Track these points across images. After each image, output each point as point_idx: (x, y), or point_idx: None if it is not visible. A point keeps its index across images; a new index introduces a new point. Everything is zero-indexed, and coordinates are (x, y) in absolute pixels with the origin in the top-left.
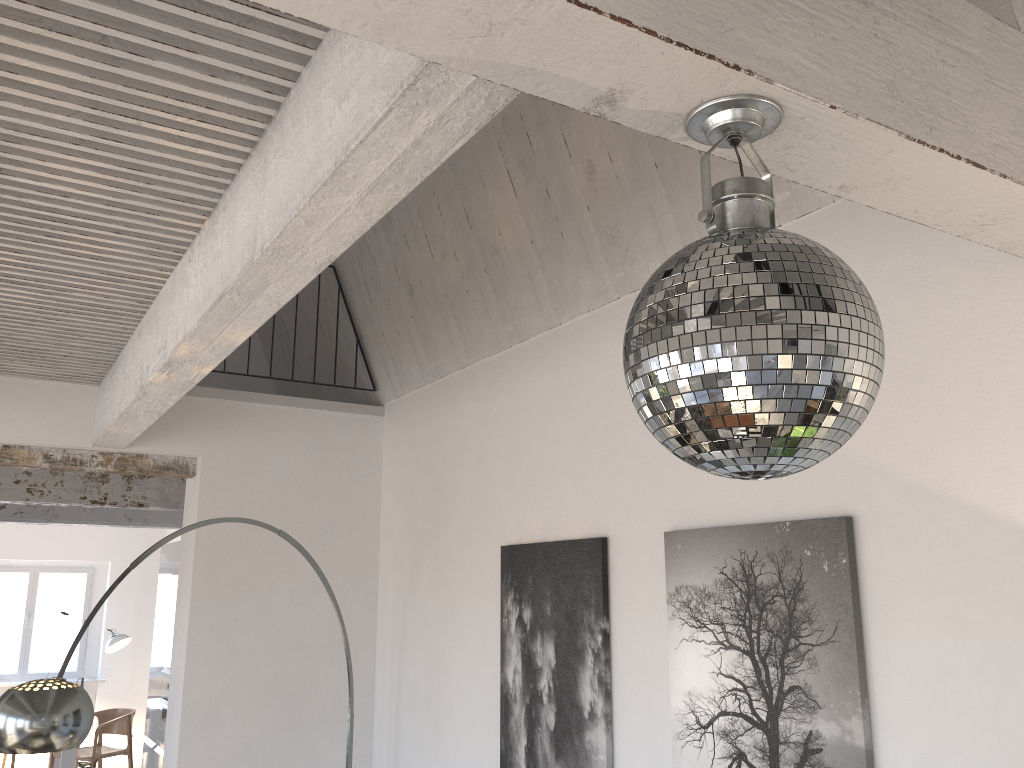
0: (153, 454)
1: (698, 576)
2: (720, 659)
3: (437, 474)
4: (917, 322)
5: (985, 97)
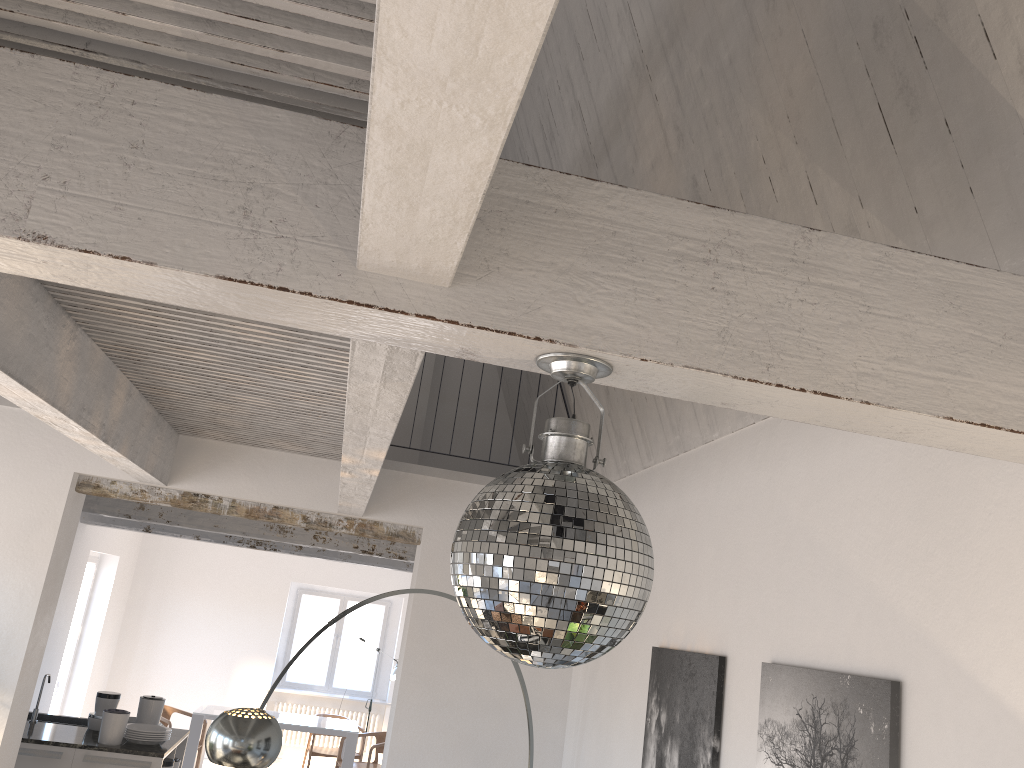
0: (387, 522)
1: (781, 713)
2: None
3: None
4: (966, 492)
5: (856, 328)
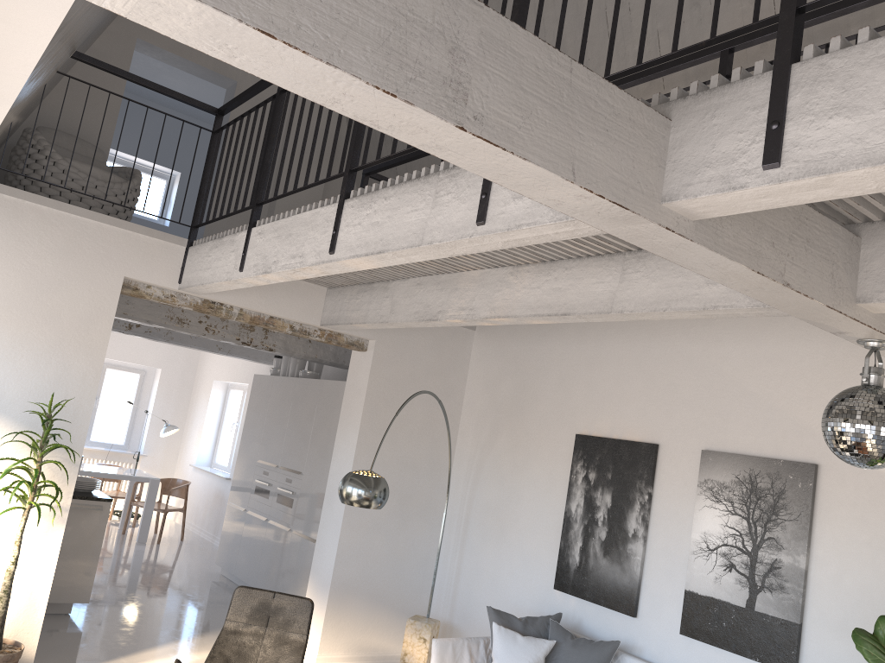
0: (346, 334)
1: (720, 476)
2: (727, 519)
3: (522, 379)
4: None
5: None
